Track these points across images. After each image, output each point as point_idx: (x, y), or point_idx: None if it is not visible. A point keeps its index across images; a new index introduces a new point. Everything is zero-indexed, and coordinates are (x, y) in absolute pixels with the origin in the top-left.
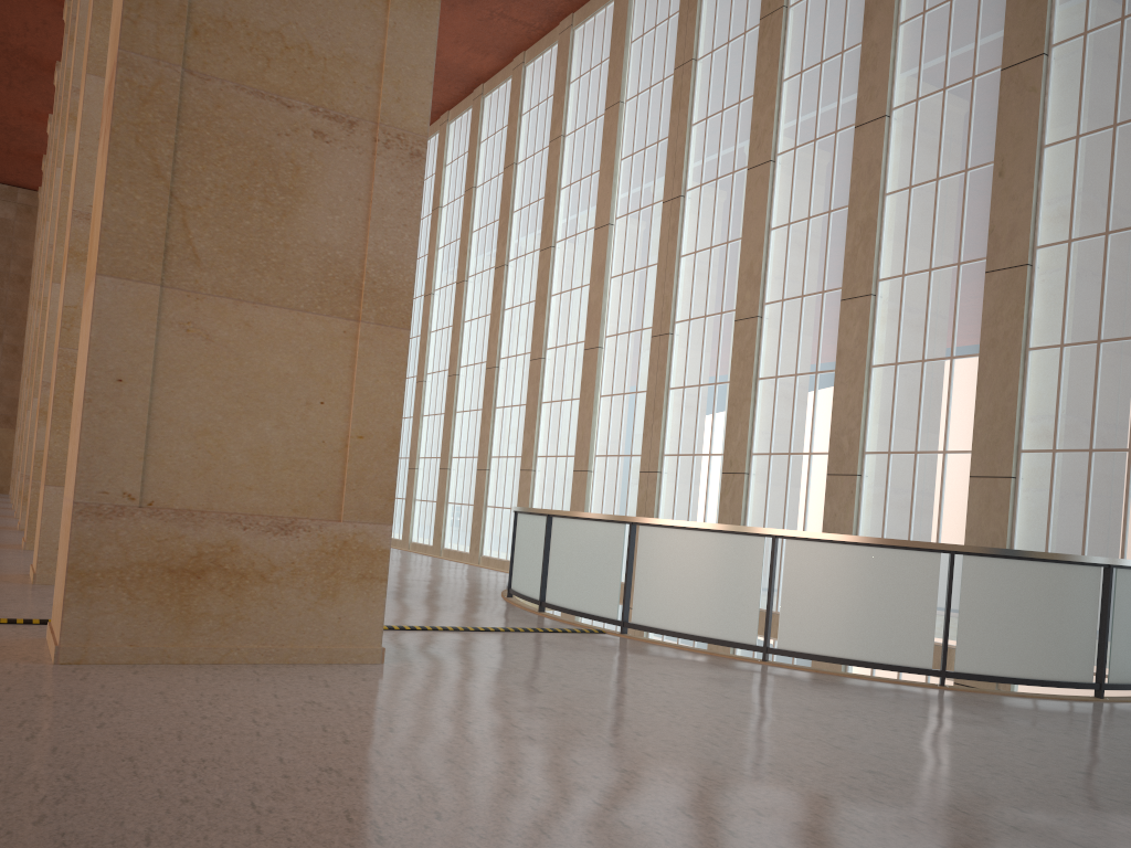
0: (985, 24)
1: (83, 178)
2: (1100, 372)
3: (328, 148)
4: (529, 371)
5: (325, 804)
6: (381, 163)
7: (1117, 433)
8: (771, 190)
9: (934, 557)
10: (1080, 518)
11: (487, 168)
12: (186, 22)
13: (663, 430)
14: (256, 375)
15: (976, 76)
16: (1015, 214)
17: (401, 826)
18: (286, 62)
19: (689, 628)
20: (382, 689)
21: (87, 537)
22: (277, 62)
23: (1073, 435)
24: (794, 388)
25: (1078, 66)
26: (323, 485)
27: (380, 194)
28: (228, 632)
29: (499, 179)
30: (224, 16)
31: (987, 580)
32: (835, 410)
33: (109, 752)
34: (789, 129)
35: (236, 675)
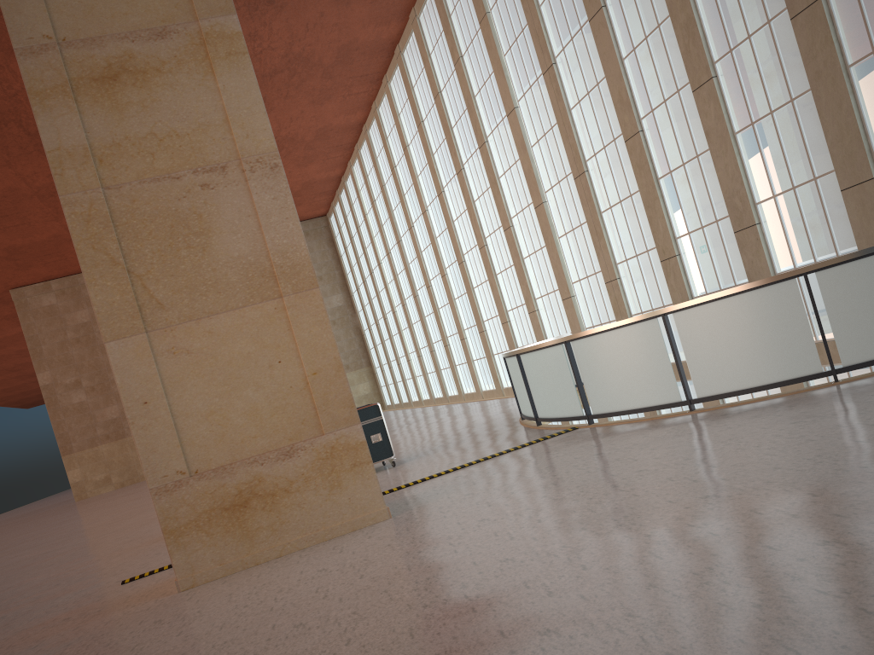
0: None
1: None
2: None
3: (214, 192)
4: (506, 239)
5: (280, 654)
6: (253, 185)
7: None
8: (611, 29)
9: (791, 283)
10: None
11: (424, 104)
12: (91, 158)
13: (608, 245)
14: (229, 362)
15: None
16: None
17: None
18: (164, 149)
19: (631, 405)
20: (377, 542)
21: (166, 507)
22: (159, 152)
23: None
24: (686, 175)
25: None
26: (302, 415)
27: (261, 206)
28: (278, 534)
29: (435, 108)
30: (113, 140)
31: (843, 284)
32: (721, 180)
33: (173, 653)
34: None
35: (286, 562)
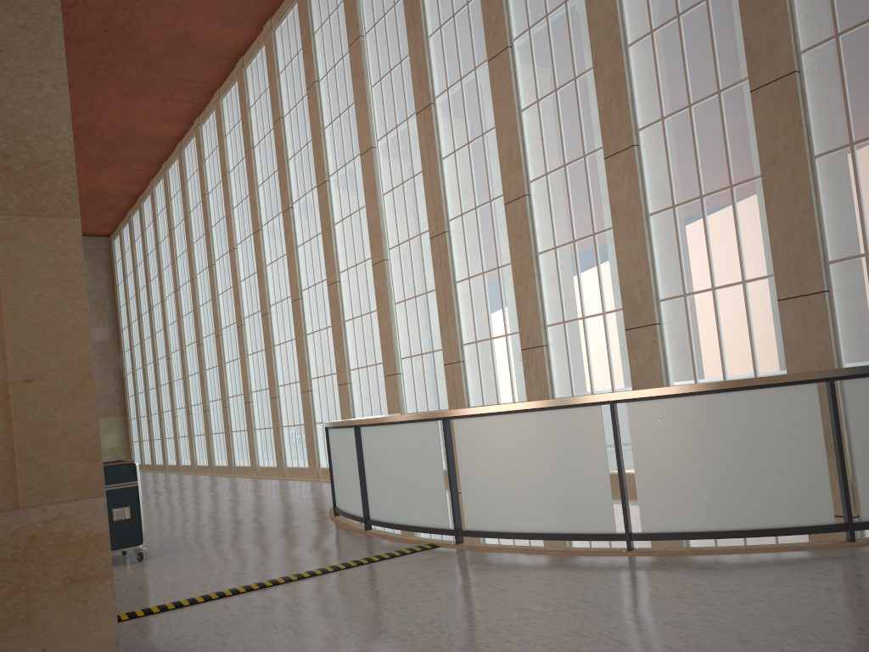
0: None
1: None
2: None
3: None
4: (328, 295)
5: None
6: None
7: None
8: (514, 74)
9: (810, 389)
10: None
11: (260, 128)
12: None
13: (457, 321)
14: None
15: None
16: (771, 25)
17: None
18: None
19: (533, 526)
20: None
21: None
22: None
23: None
24: (575, 254)
25: None
26: None
27: None
28: None
29: (271, 135)
30: None
31: None
32: (621, 265)
33: None
34: (519, 13)
35: None
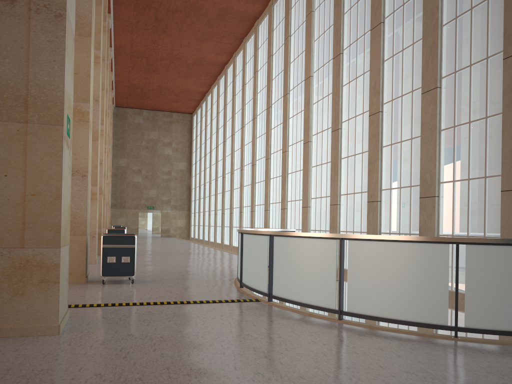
0: None
1: None
2: None
3: None
4: (282, 158)
5: None
6: (34, 24)
7: None
8: (383, 39)
9: (445, 247)
10: None
11: (261, 60)
12: None
13: (339, 181)
14: None
15: None
16: None
17: None
18: None
19: (299, 298)
20: (10, 359)
21: None
22: None
23: None
24: (400, 149)
25: None
26: (10, 226)
27: (35, 43)
28: None
29: (266, 65)
30: None
31: (485, 261)
32: (422, 159)
33: None
34: (390, 2)
35: None
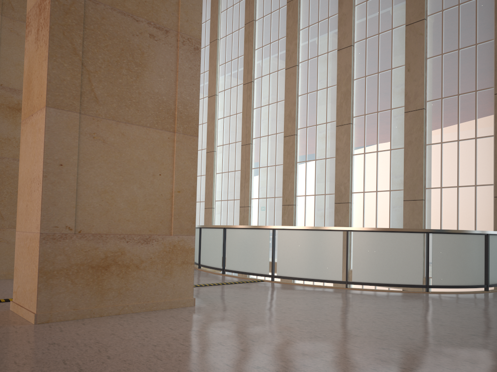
0: (396, 6)
1: None
2: (459, 153)
3: (156, 43)
4: None
5: None
6: (181, 52)
7: (469, 178)
8: (297, 78)
9: (420, 235)
10: (455, 215)
11: None
12: None
13: (250, 187)
14: (128, 161)
15: (393, 28)
16: (416, 87)
17: None
18: None
19: (308, 276)
20: (215, 319)
21: (48, 252)
22: None
23: (449, 180)
24: (315, 165)
25: (440, 24)
26: (162, 217)
27: (181, 68)
28: (122, 297)
29: None
30: None
31: (443, 243)
32: (336, 174)
33: None
34: (304, 51)
35: (136, 319)
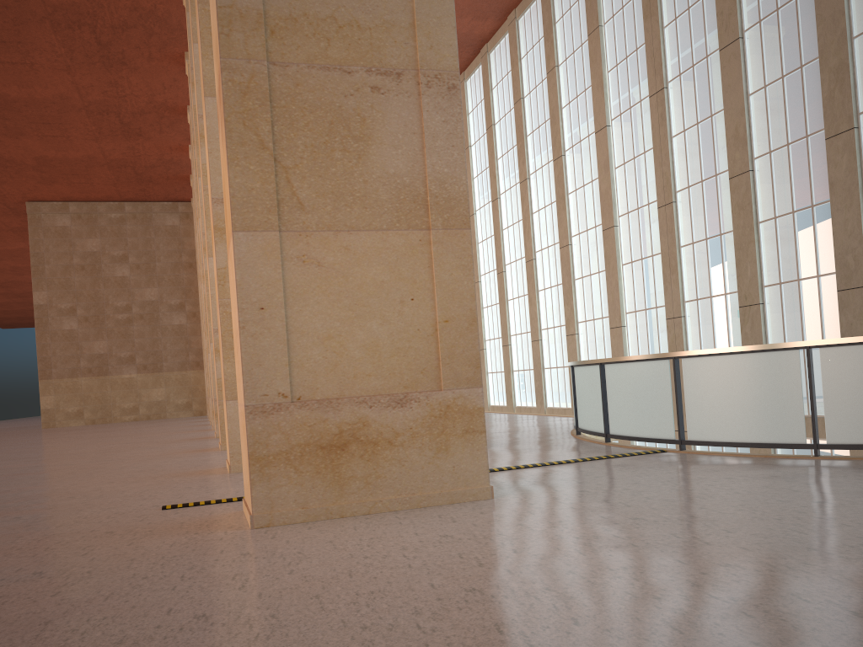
0: None
1: (214, 173)
2: None
3: (384, 98)
4: (560, 257)
5: (476, 620)
6: (426, 101)
7: None
8: (743, 62)
9: None
10: None
11: (501, 107)
12: (264, 26)
13: (680, 281)
14: (359, 287)
15: None
16: None
17: (546, 634)
18: (341, 38)
19: (741, 438)
20: (498, 519)
21: (258, 430)
22: (335, 40)
23: None
24: (793, 223)
25: None
26: (423, 364)
27: (429, 126)
28: (371, 488)
29: (511, 113)
30: (290, 14)
31: None
32: (836, 234)
33: (300, 593)
34: (751, 7)
35: (383, 521)
